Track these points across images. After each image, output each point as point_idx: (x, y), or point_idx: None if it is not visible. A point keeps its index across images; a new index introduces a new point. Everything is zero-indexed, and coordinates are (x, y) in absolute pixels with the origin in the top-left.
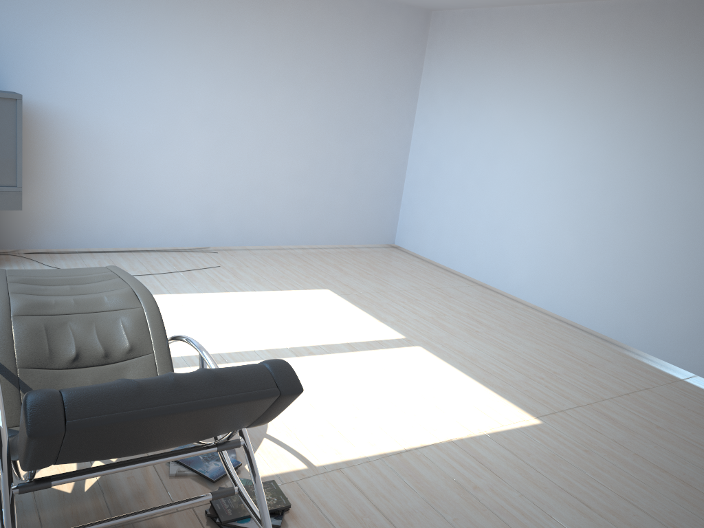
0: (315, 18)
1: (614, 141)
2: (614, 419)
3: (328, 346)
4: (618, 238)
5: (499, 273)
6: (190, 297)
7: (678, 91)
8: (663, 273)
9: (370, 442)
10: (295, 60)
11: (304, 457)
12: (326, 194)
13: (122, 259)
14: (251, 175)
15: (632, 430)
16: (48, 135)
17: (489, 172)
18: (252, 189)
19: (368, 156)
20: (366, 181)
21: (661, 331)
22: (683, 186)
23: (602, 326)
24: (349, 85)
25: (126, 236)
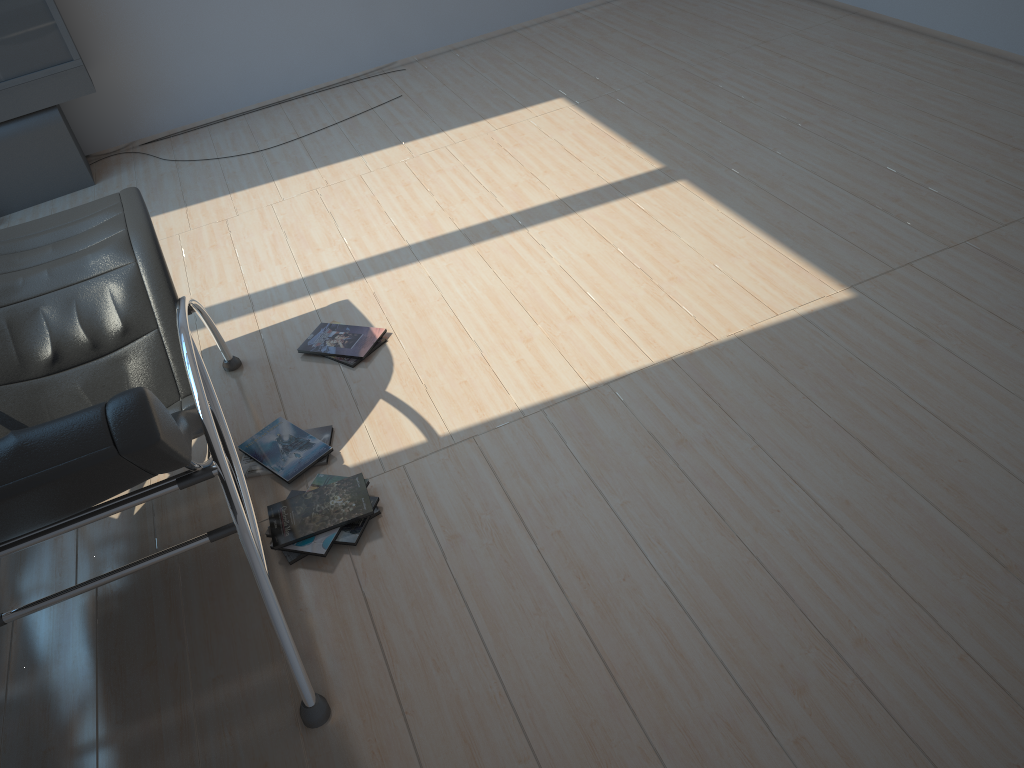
0: None
1: None
2: (1013, 262)
3: (526, 214)
4: None
5: None
6: (342, 167)
7: None
8: None
9: (536, 382)
10: None
11: (428, 424)
12: None
13: (265, 121)
14: None
15: None
16: None
17: None
18: None
19: None
20: None
21: None
22: None
23: None
24: None
25: (265, 82)
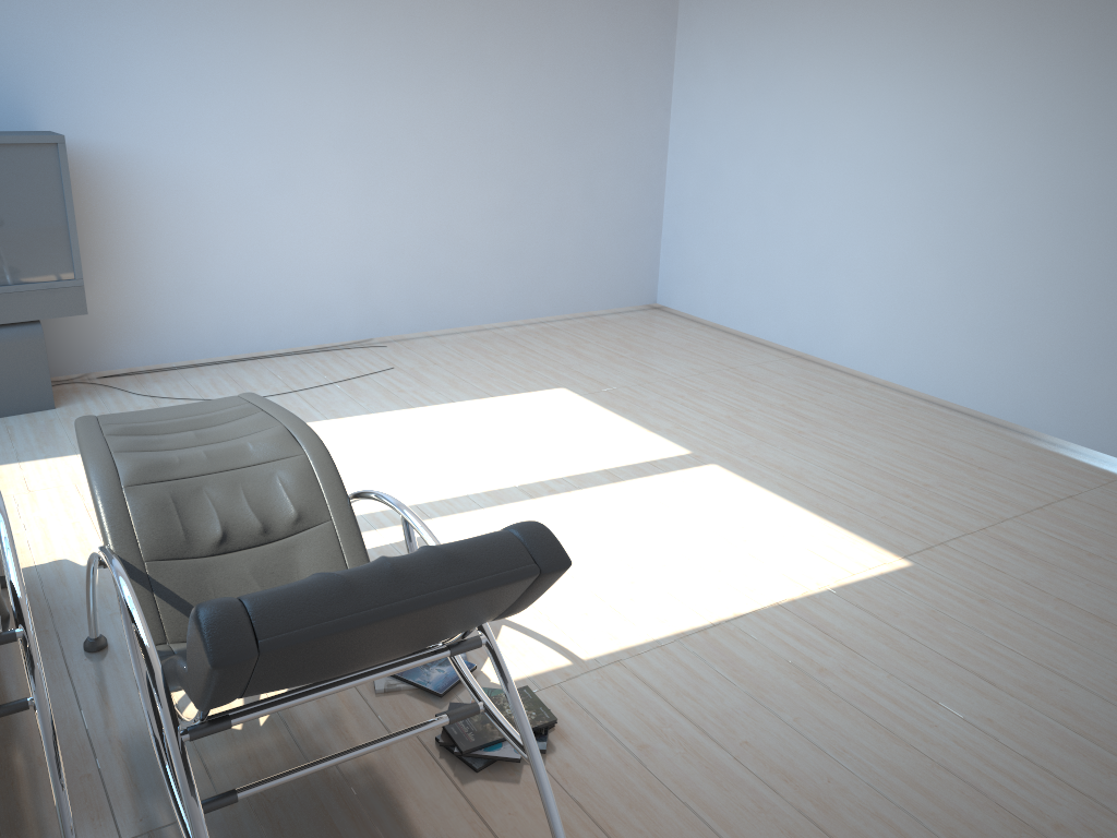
0: None
1: (997, 110)
2: (1023, 548)
3: (576, 478)
4: (1012, 266)
5: (826, 336)
6: (357, 422)
7: (1098, 19)
8: (1087, 315)
9: (659, 617)
10: (475, 28)
11: (565, 648)
12: (544, 237)
13: (245, 372)
14: (424, 220)
15: (1050, 563)
16: (109, 193)
17: (798, 177)
18: (429, 241)
19: (604, 168)
20: (603, 210)
21: (1087, 404)
22: (1111, 174)
23: (995, 405)
24: (563, 58)
25: (246, 336)
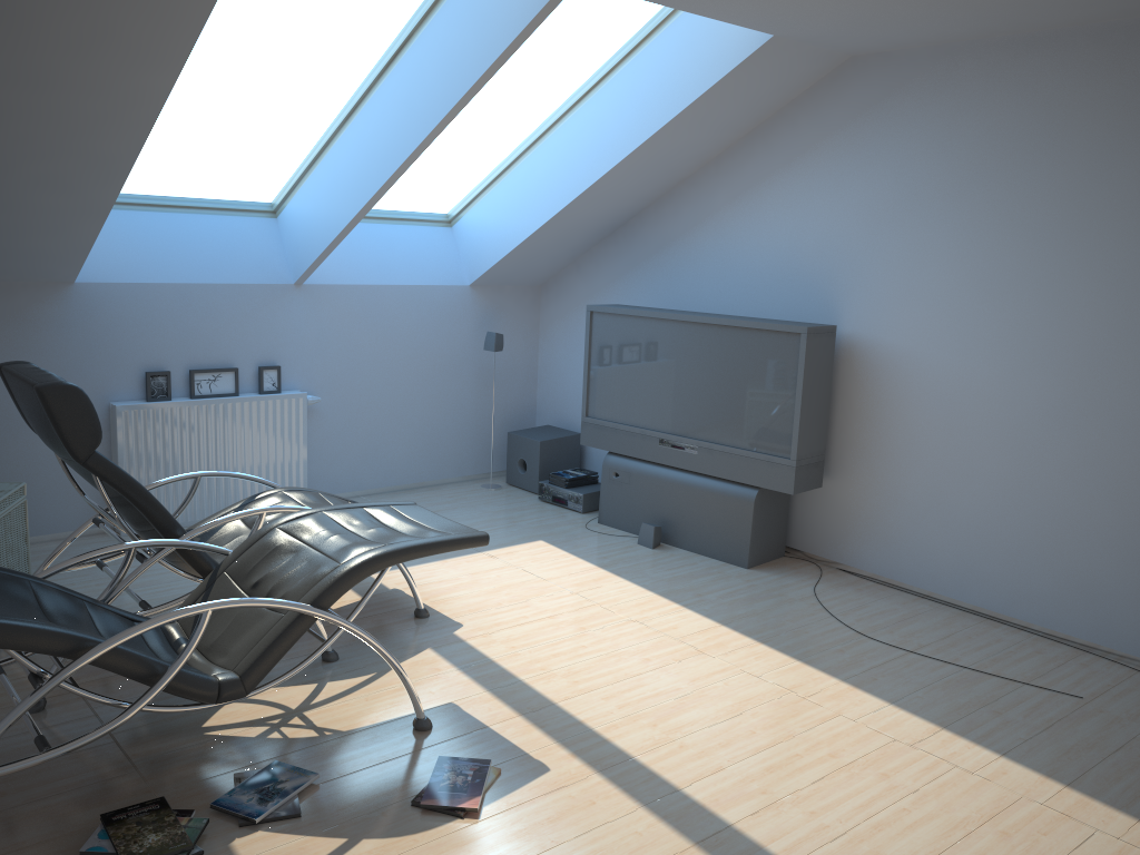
0: None
1: None
2: None
3: None
4: None
5: None
6: (853, 697)
7: None
8: None
9: None
10: None
11: None
12: None
13: (938, 620)
14: None
15: None
16: (882, 392)
17: None
18: None
19: None
20: None
21: None
22: None
23: None
24: None
25: (985, 587)
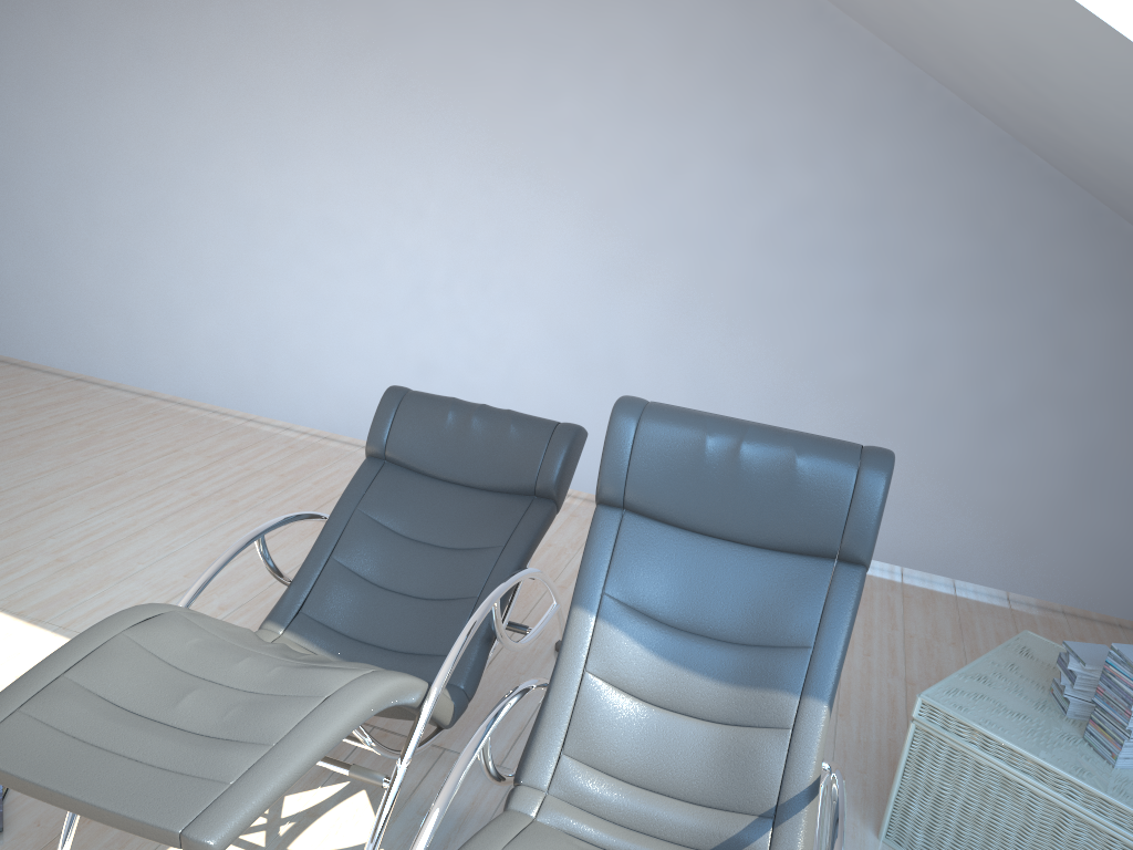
0: None
1: None
2: None
3: None
4: None
5: None
6: None
7: None
8: None
9: (3, 637)
10: None
11: None
12: None
13: None
14: None
15: None
16: None
17: None
18: None
19: None
20: None
21: None
22: None
23: None
24: None
25: None
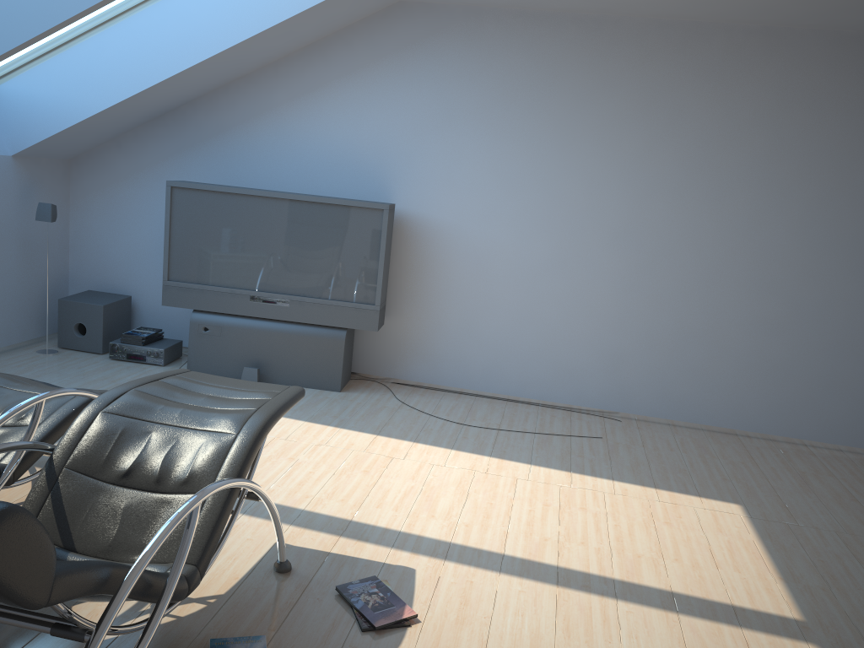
0: (810, 86)
1: None
2: None
3: (628, 587)
4: None
5: None
6: (509, 465)
7: None
8: None
9: None
10: (771, 151)
11: None
12: (821, 359)
13: (486, 406)
14: (685, 317)
15: None
16: (427, 252)
17: None
18: (686, 338)
19: None
20: None
21: None
22: None
23: None
24: None
25: (504, 380)
